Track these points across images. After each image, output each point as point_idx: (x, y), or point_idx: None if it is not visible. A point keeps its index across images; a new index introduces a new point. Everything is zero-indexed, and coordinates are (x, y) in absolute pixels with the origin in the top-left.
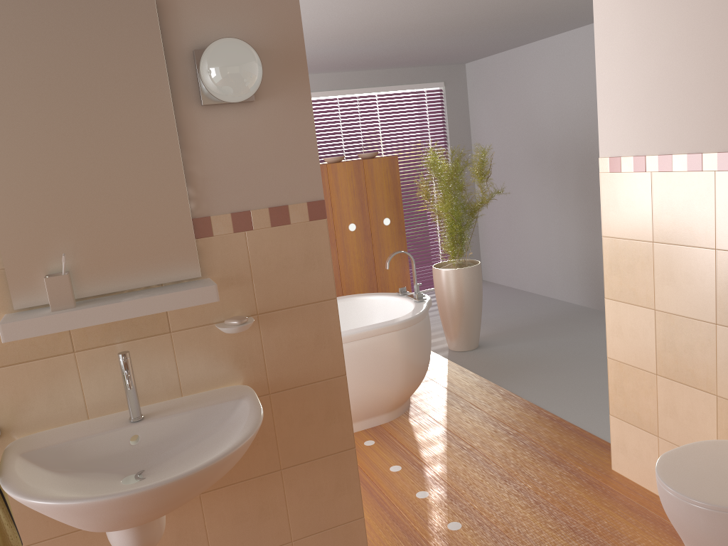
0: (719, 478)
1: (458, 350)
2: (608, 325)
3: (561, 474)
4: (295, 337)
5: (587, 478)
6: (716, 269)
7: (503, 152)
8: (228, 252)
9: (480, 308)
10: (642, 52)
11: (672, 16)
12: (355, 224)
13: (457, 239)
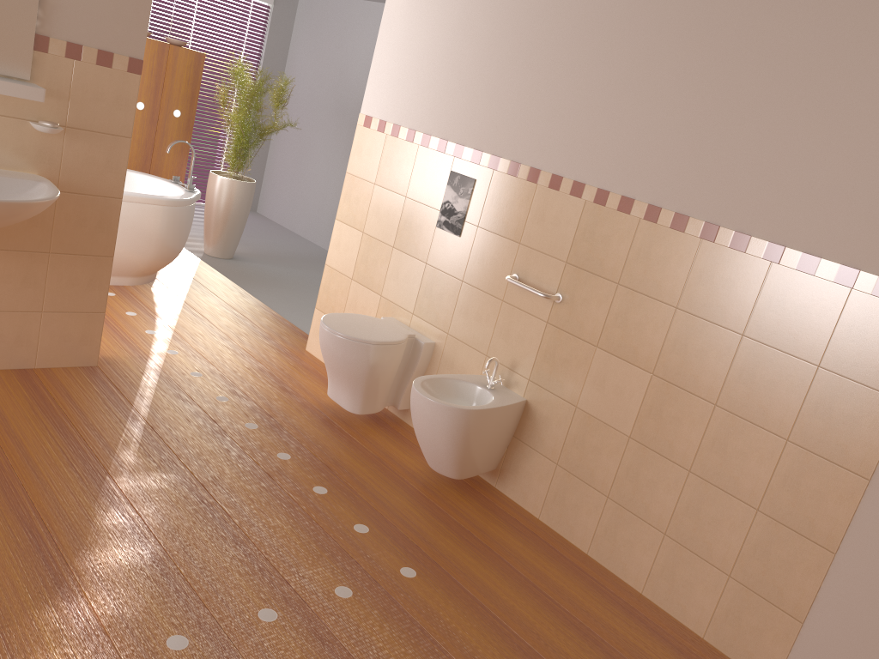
0: (356, 327)
1: (212, 256)
2: (332, 240)
3: (267, 344)
4: (90, 155)
5: (285, 350)
6: (403, 210)
7: (311, 93)
8: (56, 70)
9: (244, 223)
10: (404, 48)
11: (425, 32)
12: (144, 104)
13: (241, 154)
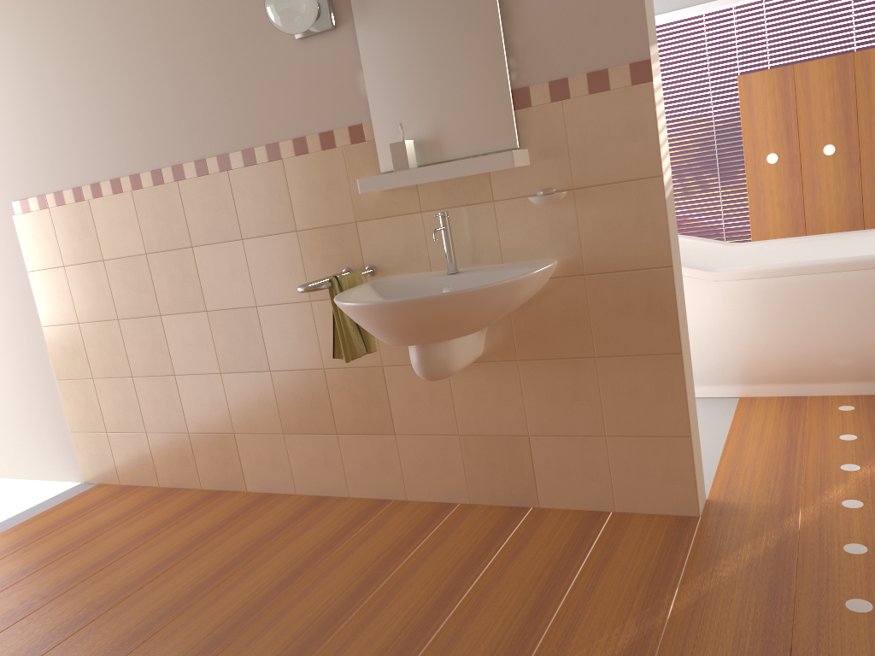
0: None
1: None
2: None
3: None
4: (612, 217)
5: None
6: None
7: None
8: (545, 123)
9: None
10: None
11: None
12: None
13: None
